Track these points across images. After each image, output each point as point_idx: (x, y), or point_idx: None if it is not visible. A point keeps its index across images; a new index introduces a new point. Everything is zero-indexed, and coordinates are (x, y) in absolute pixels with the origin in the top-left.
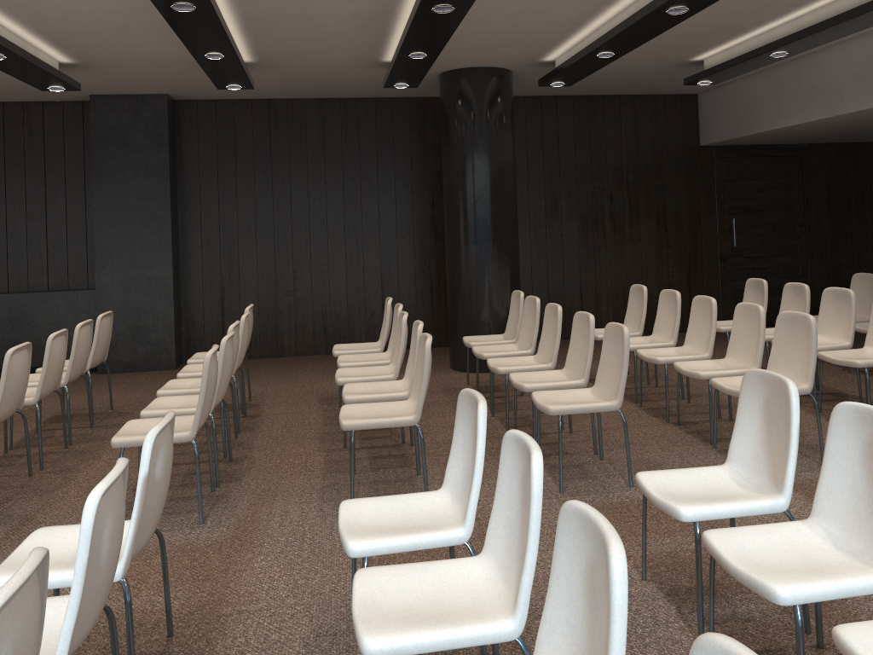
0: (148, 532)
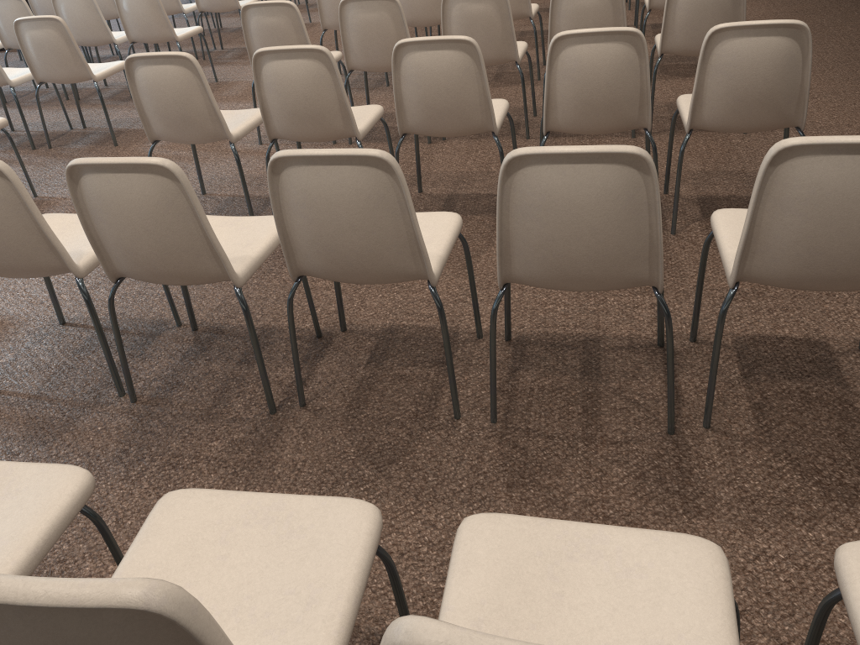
0: (136, 33)
